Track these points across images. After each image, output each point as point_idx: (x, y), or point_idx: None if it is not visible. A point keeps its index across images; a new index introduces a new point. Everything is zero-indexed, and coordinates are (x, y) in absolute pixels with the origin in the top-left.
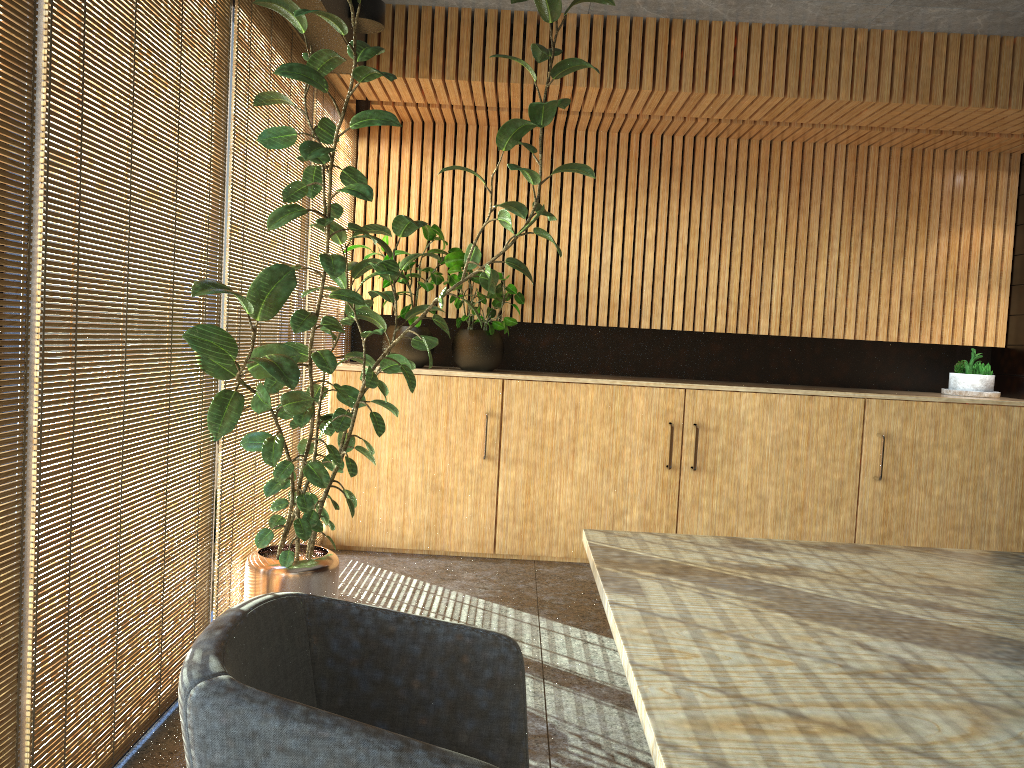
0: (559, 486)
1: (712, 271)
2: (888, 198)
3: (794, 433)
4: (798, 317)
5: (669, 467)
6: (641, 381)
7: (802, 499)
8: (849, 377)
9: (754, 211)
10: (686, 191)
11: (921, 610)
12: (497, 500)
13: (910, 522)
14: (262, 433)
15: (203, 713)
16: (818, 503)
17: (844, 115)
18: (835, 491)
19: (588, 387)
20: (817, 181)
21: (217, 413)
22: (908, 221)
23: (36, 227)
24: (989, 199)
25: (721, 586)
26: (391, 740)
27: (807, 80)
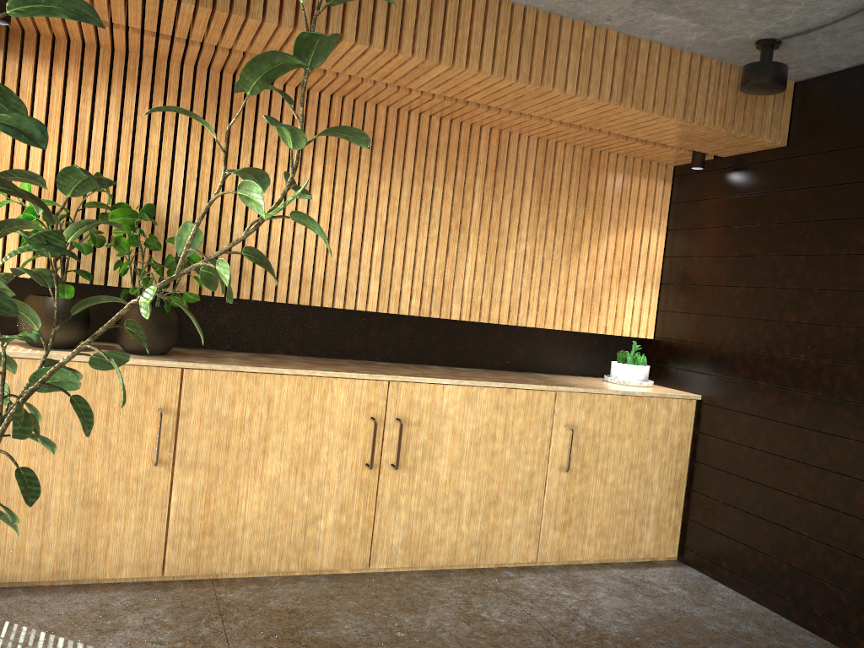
0: (246, 492)
1: (409, 252)
2: (570, 194)
3: (492, 426)
4: (487, 303)
5: (371, 467)
6: (344, 372)
7: (496, 492)
8: (525, 362)
9: (452, 194)
10: (387, 165)
11: None
12: (169, 512)
13: (587, 509)
14: None
15: None
16: (510, 496)
17: (558, 109)
18: (526, 483)
19: (284, 378)
20: (511, 170)
21: None
22: (585, 217)
23: None
24: (649, 204)
25: None
26: None
27: (538, 67)
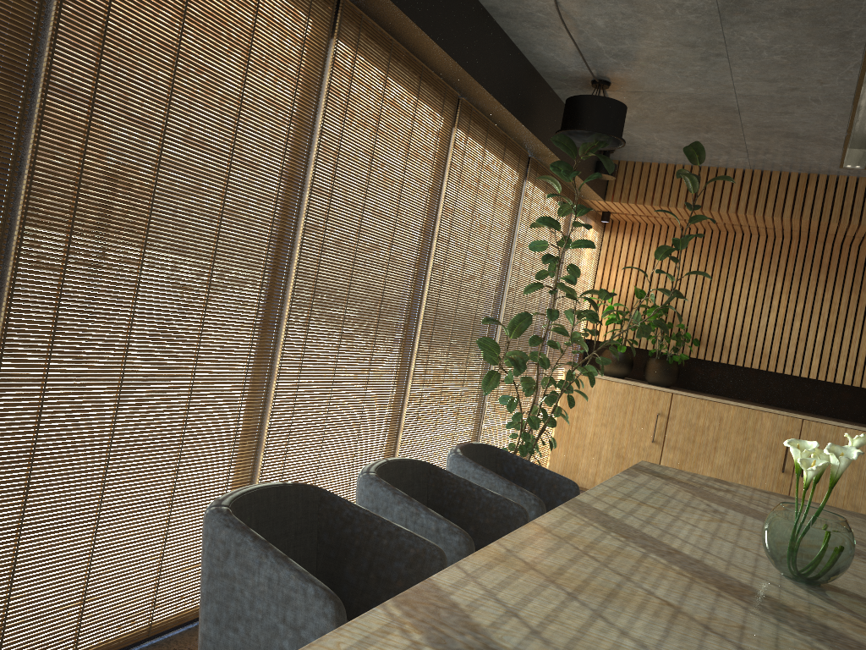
0: (702, 470)
1: (845, 340)
2: None
3: None
4: None
5: (782, 471)
6: (769, 408)
7: None
8: None
9: None
10: (830, 281)
11: (764, 509)
12: None
13: None
14: (509, 396)
15: (452, 462)
16: None
17: None
18: None
19: (730, 407)
20: None
21: (486, 380)
22: None
23: (424, 292)
24: None
25: (677, 484)
26: (506, 481)
27: None
